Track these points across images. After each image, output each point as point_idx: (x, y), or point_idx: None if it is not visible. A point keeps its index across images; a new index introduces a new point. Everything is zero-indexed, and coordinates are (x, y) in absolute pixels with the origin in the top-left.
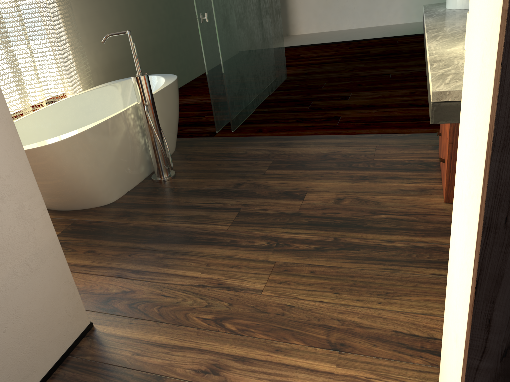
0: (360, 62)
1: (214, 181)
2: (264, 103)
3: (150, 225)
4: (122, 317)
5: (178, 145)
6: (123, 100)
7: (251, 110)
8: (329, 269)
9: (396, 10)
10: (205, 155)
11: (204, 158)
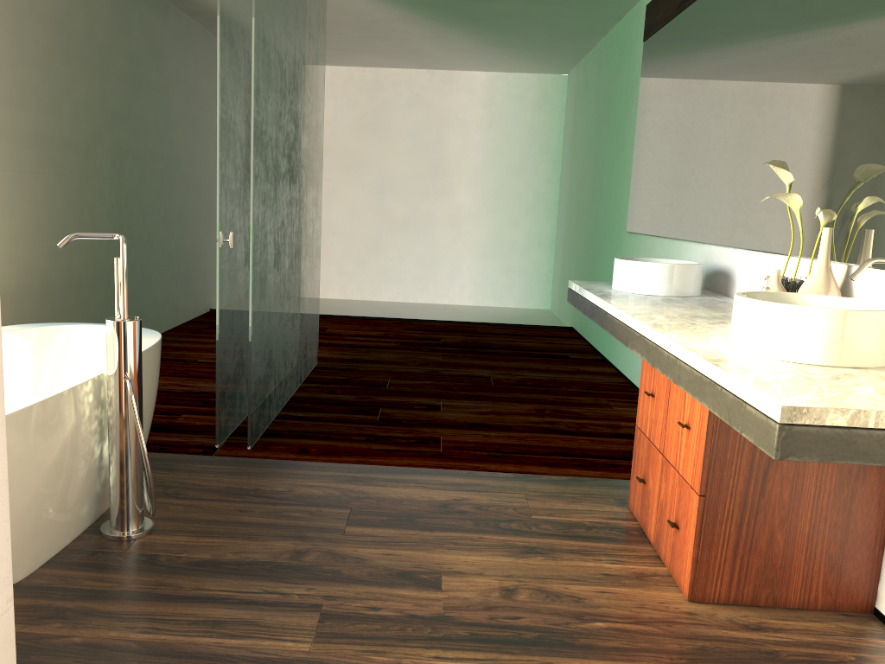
0: (434, 353)
1: (245, 545)
2: (292, 402)
3: (124, 640)
4: None
5: None
6: (31, 365)
7: (275, 411)
8: None
9: (463, 284)
10: (207, 490)
11: (208, 496)
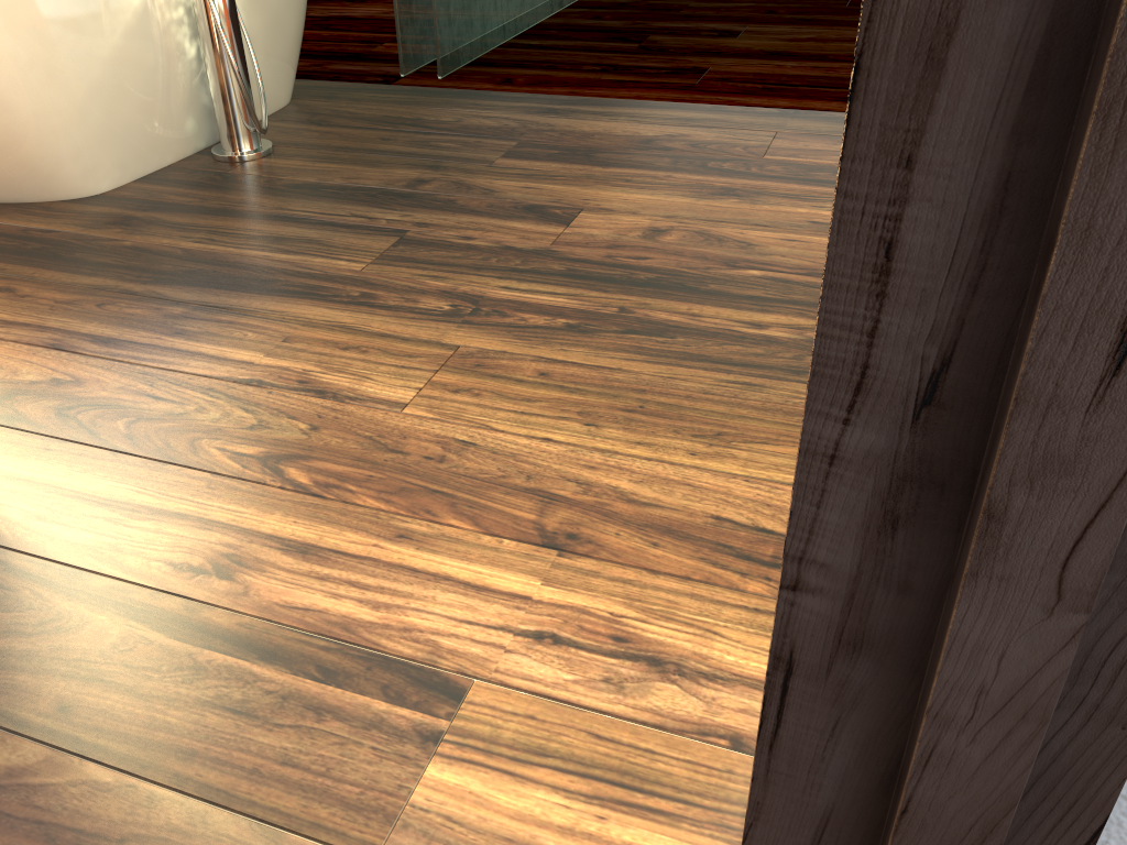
0: None
1: (362, 172)
2: (534, 30)
3: (172, 248)
4: (31, 434)
5: (299, 95)
6: None
7: (497, 37)
8: (588, 373)
9: None
10: (359, 118)
11: (355, 124)
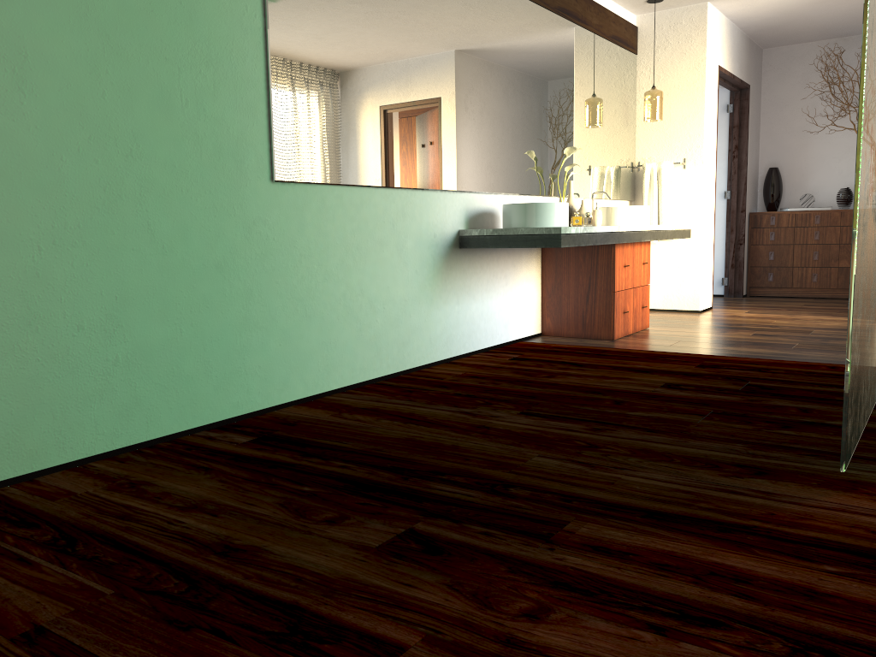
0: (522, 474)
1: None
2: None
3: None
4: None
5: None
6: None
7: None
8: (736, 322)
9: None
10: None
11: None
